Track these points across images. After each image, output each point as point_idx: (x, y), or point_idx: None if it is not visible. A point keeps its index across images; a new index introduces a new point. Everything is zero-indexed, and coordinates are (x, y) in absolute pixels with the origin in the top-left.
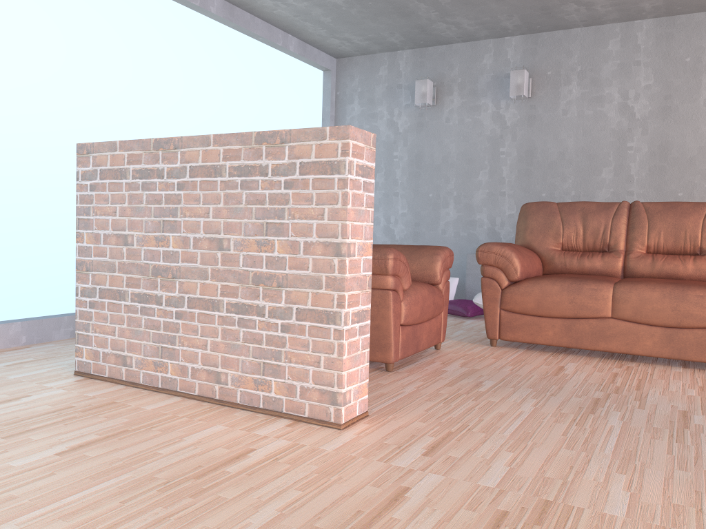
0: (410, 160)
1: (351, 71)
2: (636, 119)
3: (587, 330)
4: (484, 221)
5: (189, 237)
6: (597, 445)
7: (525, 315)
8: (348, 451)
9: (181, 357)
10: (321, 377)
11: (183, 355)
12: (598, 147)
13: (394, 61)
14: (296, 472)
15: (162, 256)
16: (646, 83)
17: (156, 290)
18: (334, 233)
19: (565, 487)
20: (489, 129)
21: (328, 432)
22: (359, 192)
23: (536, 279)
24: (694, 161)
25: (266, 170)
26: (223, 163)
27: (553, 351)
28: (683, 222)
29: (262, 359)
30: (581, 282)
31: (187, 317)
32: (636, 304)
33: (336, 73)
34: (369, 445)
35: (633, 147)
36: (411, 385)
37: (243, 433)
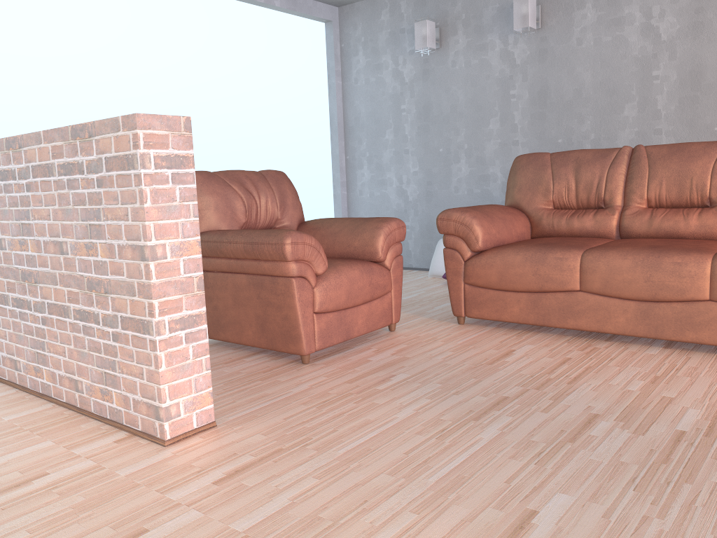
0: (418, 112)
1: (354, 20)
2: (661, 41)
3: (554, 305)
4: (497, 175)
5: (40, 241)
6: (431, 468)
7: (489, 290)
8: (140, 477)
9: (50, 364)
10: (146, 389)
11: (51, 362)
12: (618, 80)
13: (395, 3)
14: (53, 507)
15: (25, 260)
16: None
17: (26, 295)
18: (137, 235)
19: (325, 533)
20: (497, 70)
21: (149, 449)
22: (165, 186)
23: (501, 248)
24: None
25: (82, 167)
26: (52, 161)
27: (525, 329)
28: (689, 168)
29: (103, 368)
30: (547, 251)
31: (49, 323)
32: (605, 275)
33: (339, 23)
34: (172, 468)
35: (660, 75)
36: (308, 382)
37: (60, 452)
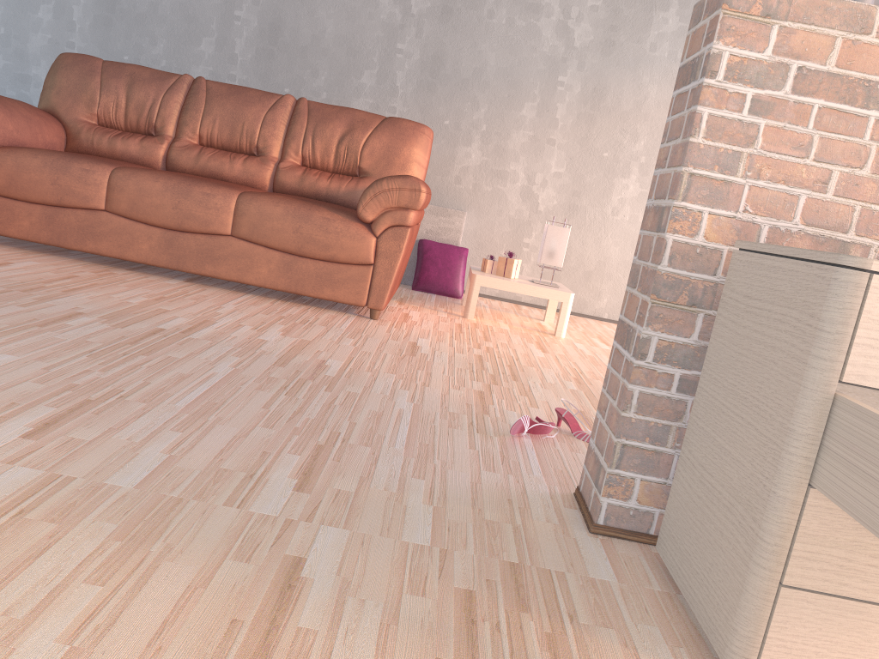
0: None
1: None
2: None
3: (73, 224)
4: (42, 80)
5: None
6: None
7: None
8: None
9: None
10: None
11: None
12: (200, 8)
13: None
14: None
15: None
16: None
17: None
18: None
19: None
20: None
21: None
22: None
23: (16, 147)
24: (306, 52)
25: None
26: None
27: (37, 250)
28: (243, 113)
29: None
30: (73, 159)
31: None
32: (134, 196)
33: None
34: None
35: (242, 17)
36: None
37: None
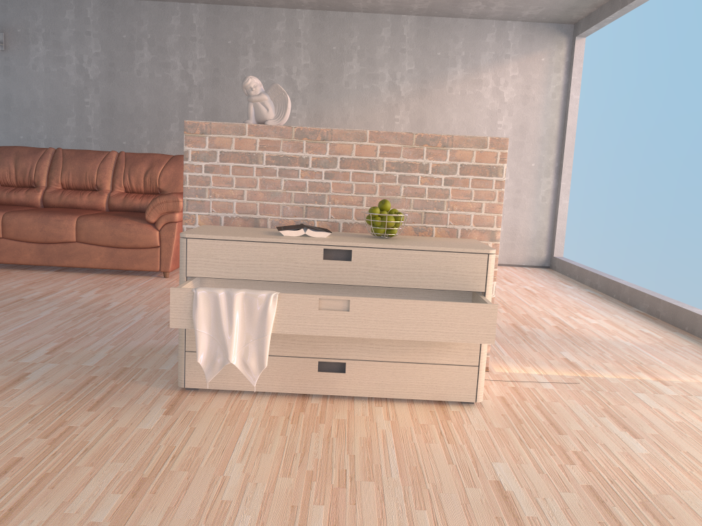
0: None
1: None
2: (90, 80)
3: None
4: None
5: None
6: None
7: None
8: None
9: None
10: None
11: None
12: (63, 100)
13: None
14: None
15: None
16: (96, 51)
17: None
18: None
19: None
20: None
21: None
22: None
23: None
24: (133, 117)
25: None
26: None
27: None
28: (85, 166)
29: None
30: None
31: None
32: (17, 227)
33: None
34: None
35: (90, 102)
36: None
37: None
